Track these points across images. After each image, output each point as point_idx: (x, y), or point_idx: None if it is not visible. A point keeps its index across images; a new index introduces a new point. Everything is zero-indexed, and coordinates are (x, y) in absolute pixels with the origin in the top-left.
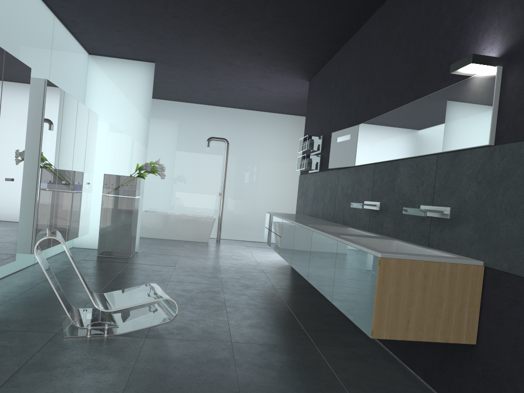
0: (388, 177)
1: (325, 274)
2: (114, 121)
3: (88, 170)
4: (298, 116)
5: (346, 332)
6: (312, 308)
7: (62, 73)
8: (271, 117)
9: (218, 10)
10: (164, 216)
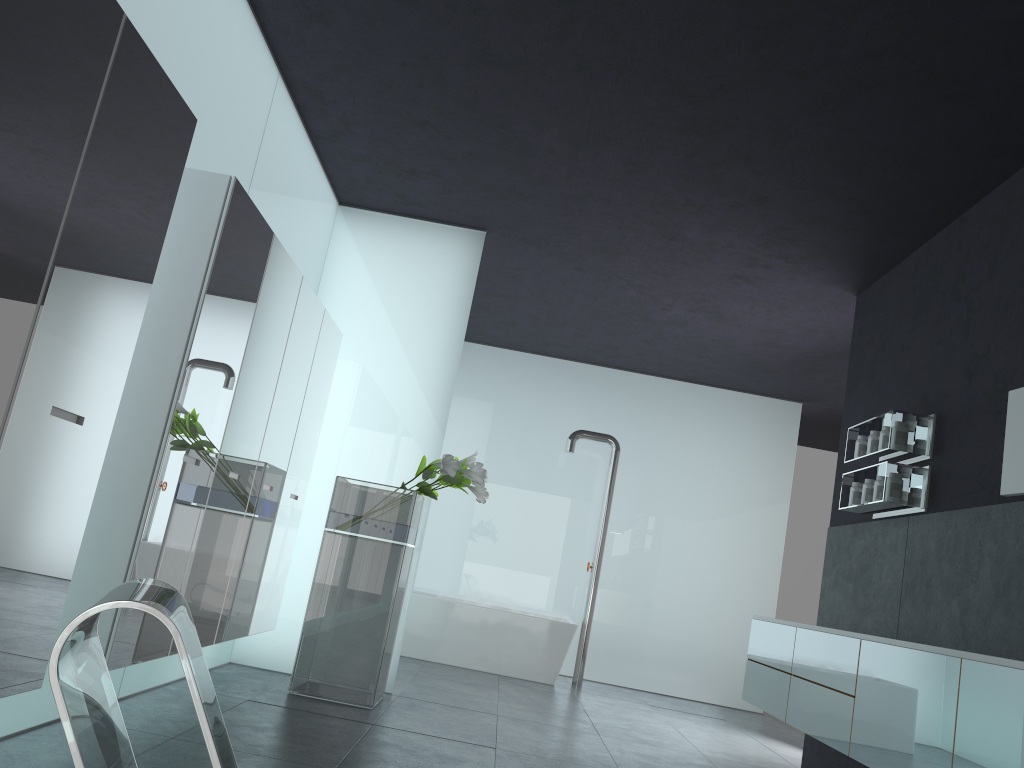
0: None
1: None
2: (376, 357)
3: (299, 463)
4: (780, 400)
5: None
6: None
7: (273, 219)
8: (717, 399)
9: (706, 38)
10: (453, 607)
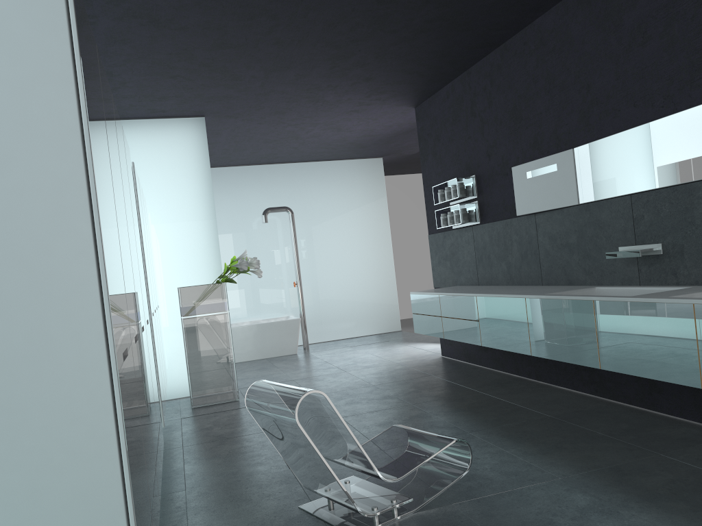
0: (671, 208)
1: (662, 352)
2: (164, 210)
3: (156, 287)
4: (370, 159)
5: (657, 425)
6: (567, 406)
7: None
8: (336, 167)
9: (347, 24)
10: None
